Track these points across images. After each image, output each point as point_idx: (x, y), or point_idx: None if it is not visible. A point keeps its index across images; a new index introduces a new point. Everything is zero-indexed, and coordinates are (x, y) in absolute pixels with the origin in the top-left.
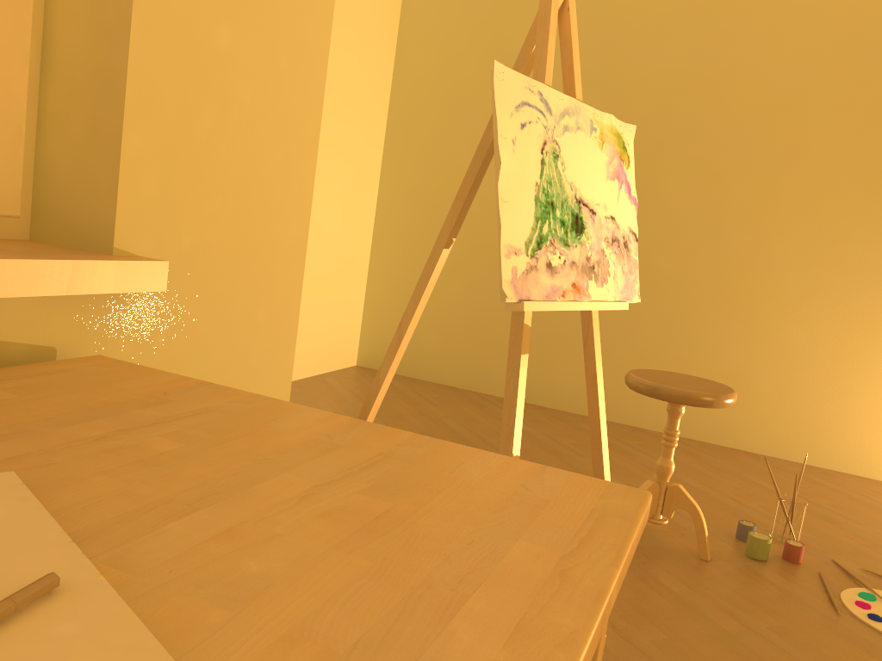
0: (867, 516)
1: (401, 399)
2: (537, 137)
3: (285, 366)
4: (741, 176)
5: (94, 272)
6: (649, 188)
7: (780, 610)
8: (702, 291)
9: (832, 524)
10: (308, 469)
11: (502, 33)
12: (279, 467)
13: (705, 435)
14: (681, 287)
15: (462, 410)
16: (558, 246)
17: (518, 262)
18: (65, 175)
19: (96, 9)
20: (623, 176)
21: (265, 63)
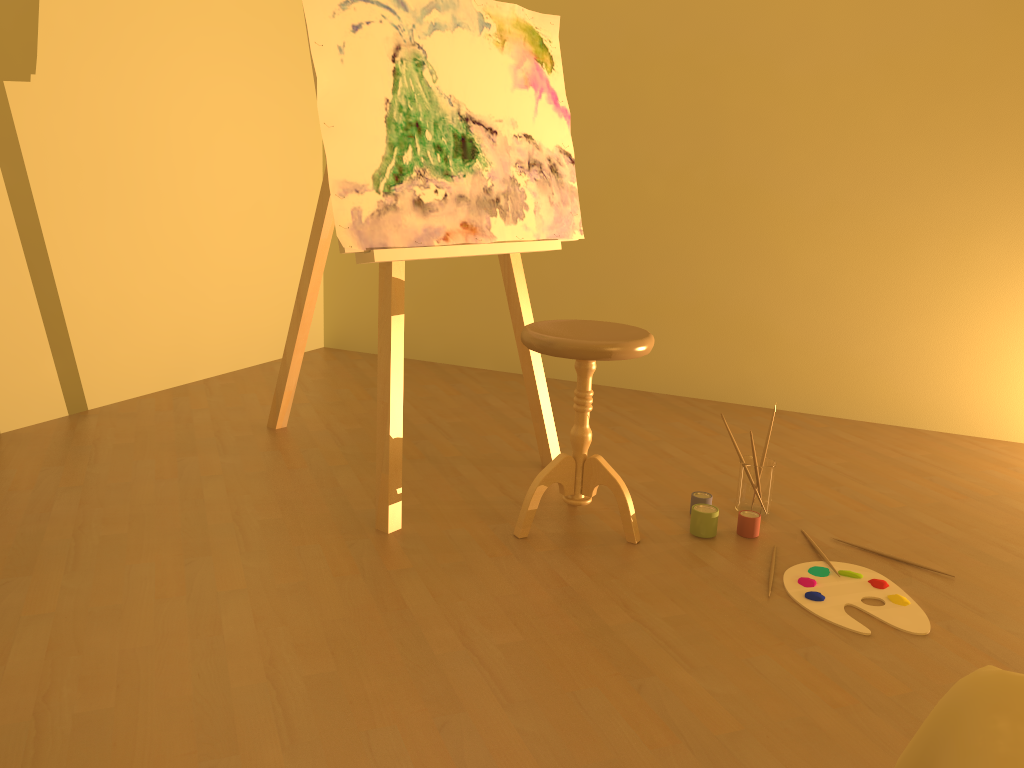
0: (882, 475)
1: (356, 382)
2: (383, 41)
3: None
4: (737, 70)
5: None
6: (631, 96)
7: (694, 596)
8: (703, 219)
9: (829, 487)
10: None
11: None
12: None
13: (721, 393)
14: (679, 216)
15: (427, 389)
16: (433, 178)
17: (362, 202)
18: None
19: None
20: (543, 83)
21: None
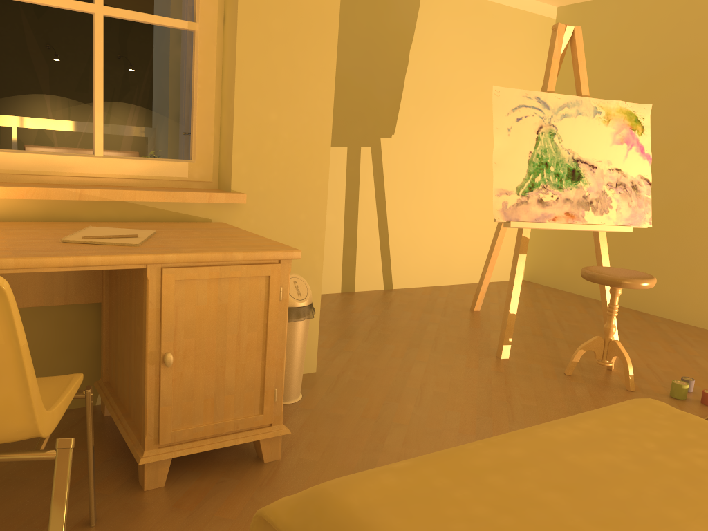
0: None
1: (529, 298)
2: (532, 124)
3: (319, 238)
4: None
5: (217, 196)
6: None
7: None
8: None
9: None
10: (218, 238)
11: (618, 42)
12: (212, 237)
13: None
14: None
15: (568, 308)
16: (551, 189)
17: (508, 199)
18: (223, 168)
19: (228, 116)
20: (634, 141)
21: (295, 121)
